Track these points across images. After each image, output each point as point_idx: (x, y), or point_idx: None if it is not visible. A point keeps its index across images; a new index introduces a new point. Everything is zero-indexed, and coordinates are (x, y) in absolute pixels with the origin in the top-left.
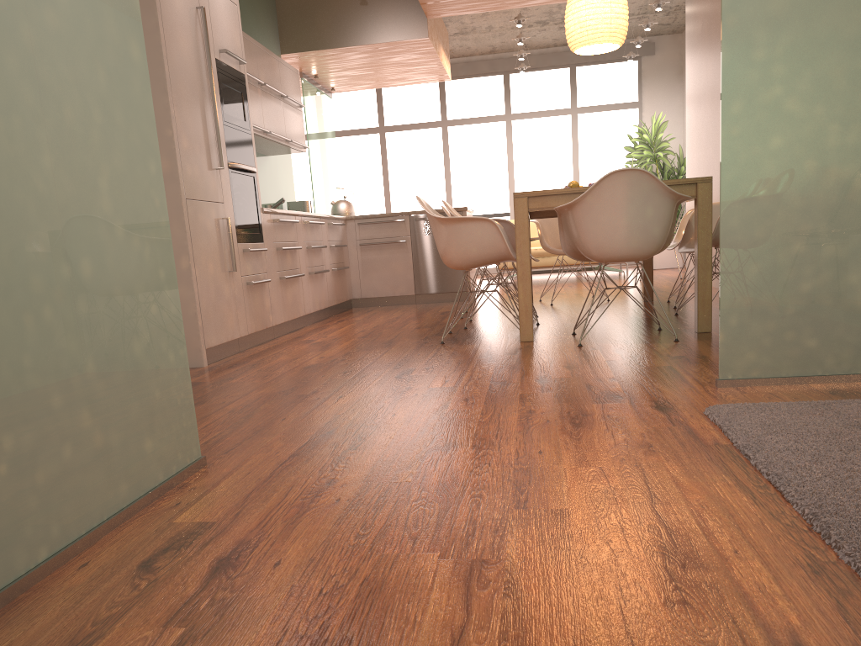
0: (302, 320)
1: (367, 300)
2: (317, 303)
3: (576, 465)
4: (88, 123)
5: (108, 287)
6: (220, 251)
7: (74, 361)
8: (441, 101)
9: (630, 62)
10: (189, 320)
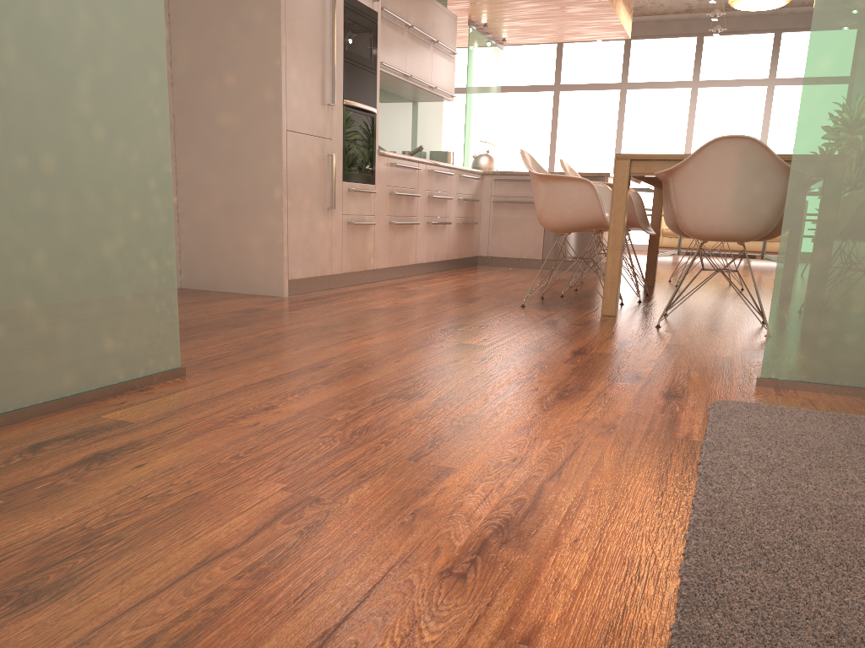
0: (411, 269)
1: (493, 259)
2: (432, 254)
3: (514, 433)
4: (71, 23)
5: (75, 185)
6: (320, 187)
7: (20, 249)
8: (623, 61)
9: None
10: (276, 250)
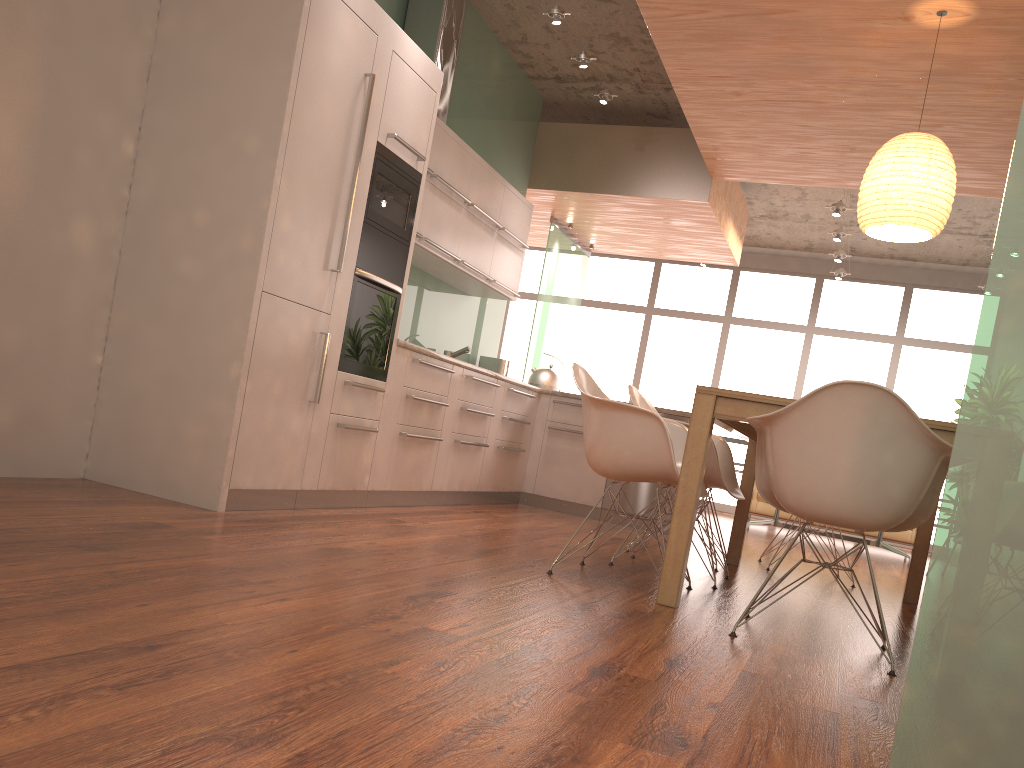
0: (423, 497)
1: (540, 499)
2: (457, 481)
3: None
4: None
5: None
6: (302, 372)
7: None
8: (729, 293)
9: None
10: (218, 446)
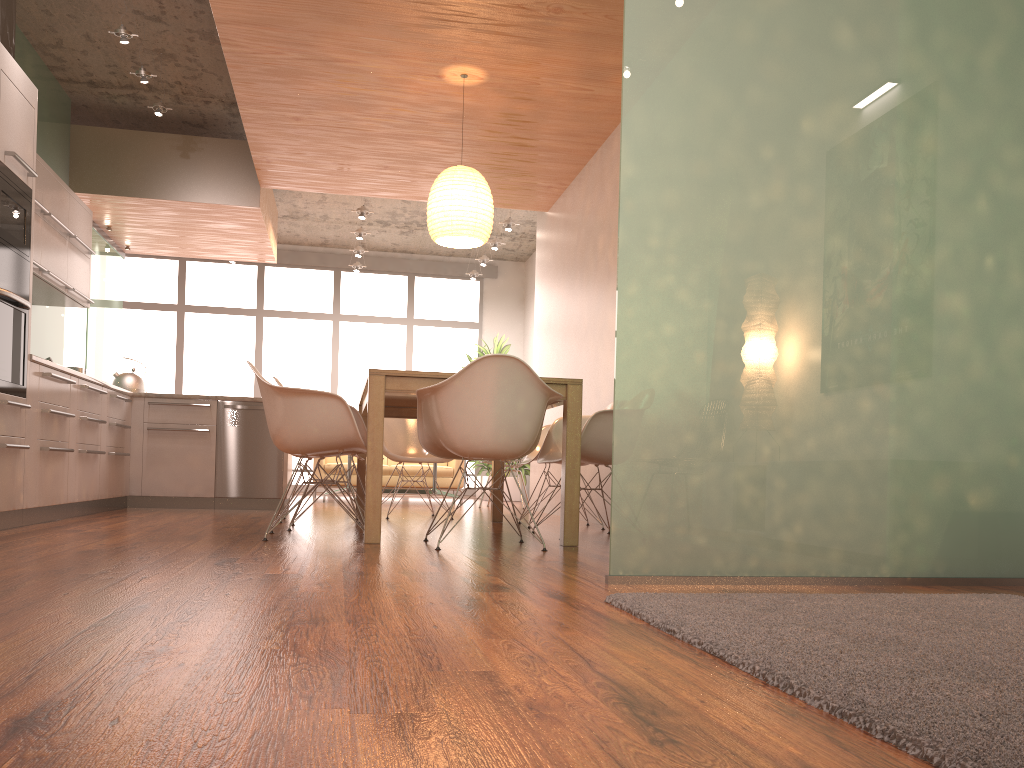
0: (61, 510)
1: (149, 499)
2: (84, 491)
3: (484, 637)
4: None
5: None
6: None
7: None
8: (258, 287)
9: (472, 281)
10: None
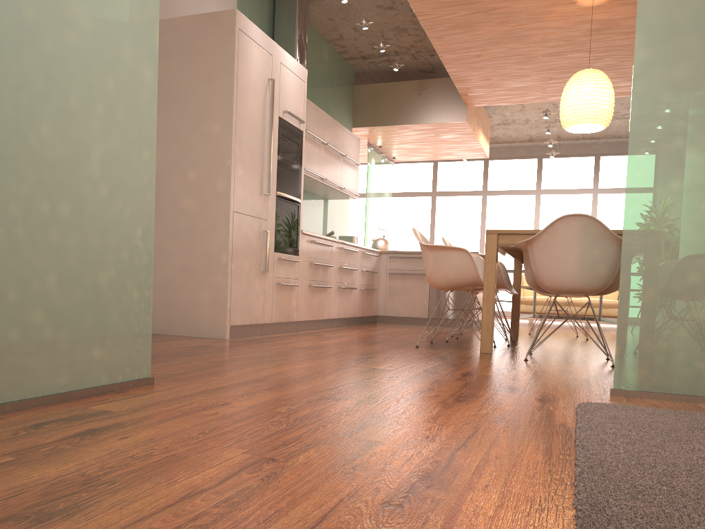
0: (325, 323)
1: (389, 318)
2: (342, 312)
3: (424, 421)
4: (90, 112)
5: (82, 228)
6: (257, 255)
7: (37, 272)
8: (483, 175)
9: None
10: (221, 302)
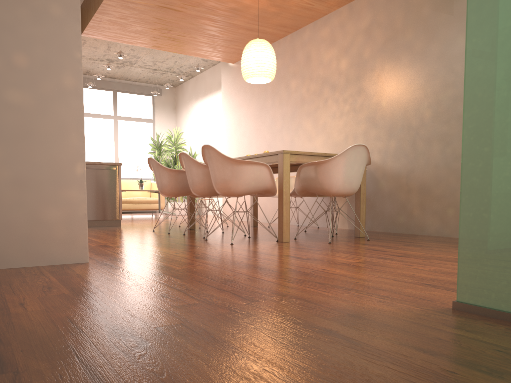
0: None
1: None
2: None
3: None
4: None
5: None
6: None
7: None
8: None
9: (148, 96)
10: (78, 220)
